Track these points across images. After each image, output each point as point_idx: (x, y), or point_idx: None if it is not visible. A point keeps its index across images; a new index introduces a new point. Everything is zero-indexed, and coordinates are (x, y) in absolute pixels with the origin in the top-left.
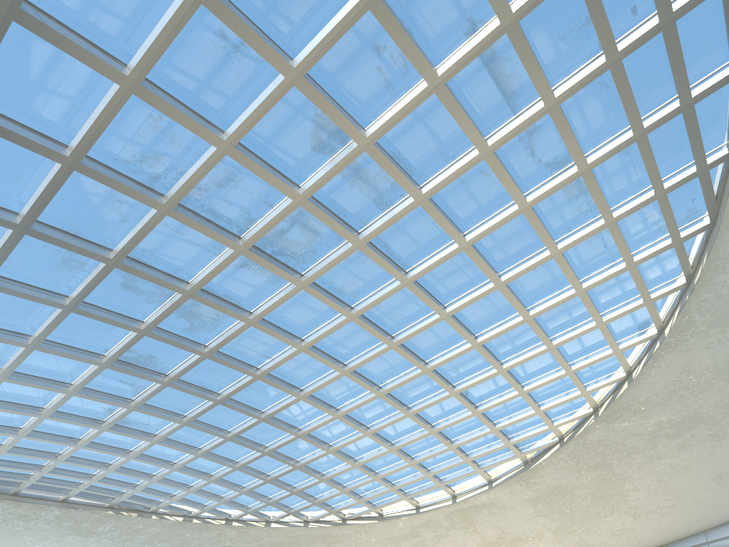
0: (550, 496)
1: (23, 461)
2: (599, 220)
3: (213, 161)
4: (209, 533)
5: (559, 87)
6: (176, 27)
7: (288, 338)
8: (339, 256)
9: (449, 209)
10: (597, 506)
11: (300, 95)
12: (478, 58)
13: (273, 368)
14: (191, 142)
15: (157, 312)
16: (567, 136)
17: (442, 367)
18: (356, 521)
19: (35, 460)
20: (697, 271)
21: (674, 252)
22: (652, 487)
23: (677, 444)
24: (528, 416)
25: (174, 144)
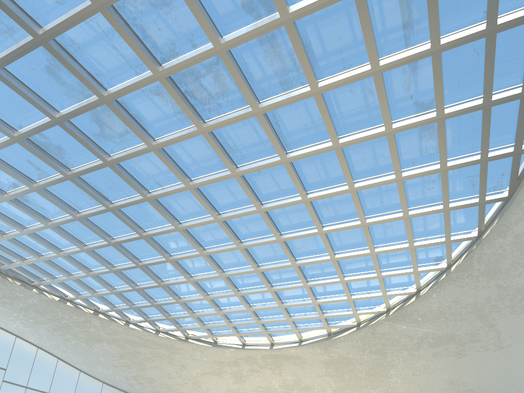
0: (339, 363)
1: None
2: (436, 165)
3: None
4: (78, 317)
5: (446, 37)
6: None
7: (180, 174)
8: (239, 116)
9: (334, 111)
10: (368, 380)
11: None
12: None
13: (161, 196)
14: None
15: (73, 107)
16: (437, 83)
17: (292, 241)
18: (196, 341)
19: None
20: (487, 229)
21: (476, 210)
22: (407, 377)
23: (433, 352)
24: (341, 300)
25: None
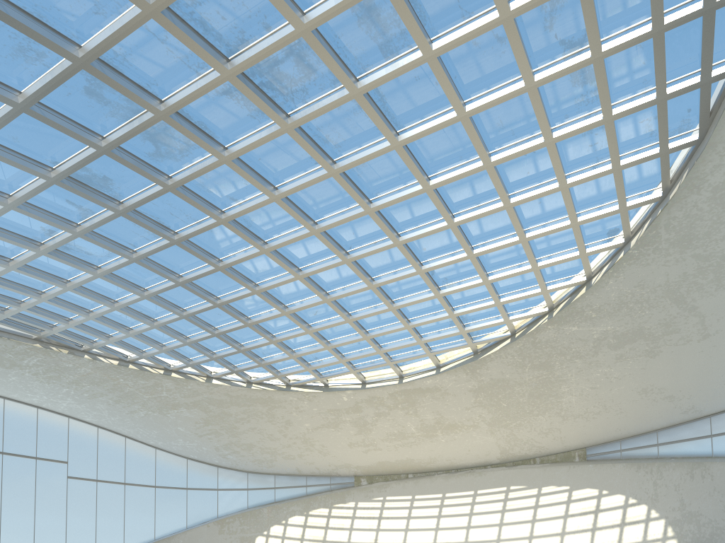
0: (492, 388)
1: None
2: (598, 114)
3: None
4: (145, 382)
5: None
6: None
7: (262, 184)
8: (333, 102)
9: (455, 72)
10: (532, 404)
11: None
12: None
13: (239, 215)
14: None
15: (122, 129)
16: (589, 17)
17: (413, 242)
18: (300, 388)
19: None
20: (674, 186)
21: (658, 162)
22: (585, 393)
23: (616, 355)
24: (487, 306)
25: None
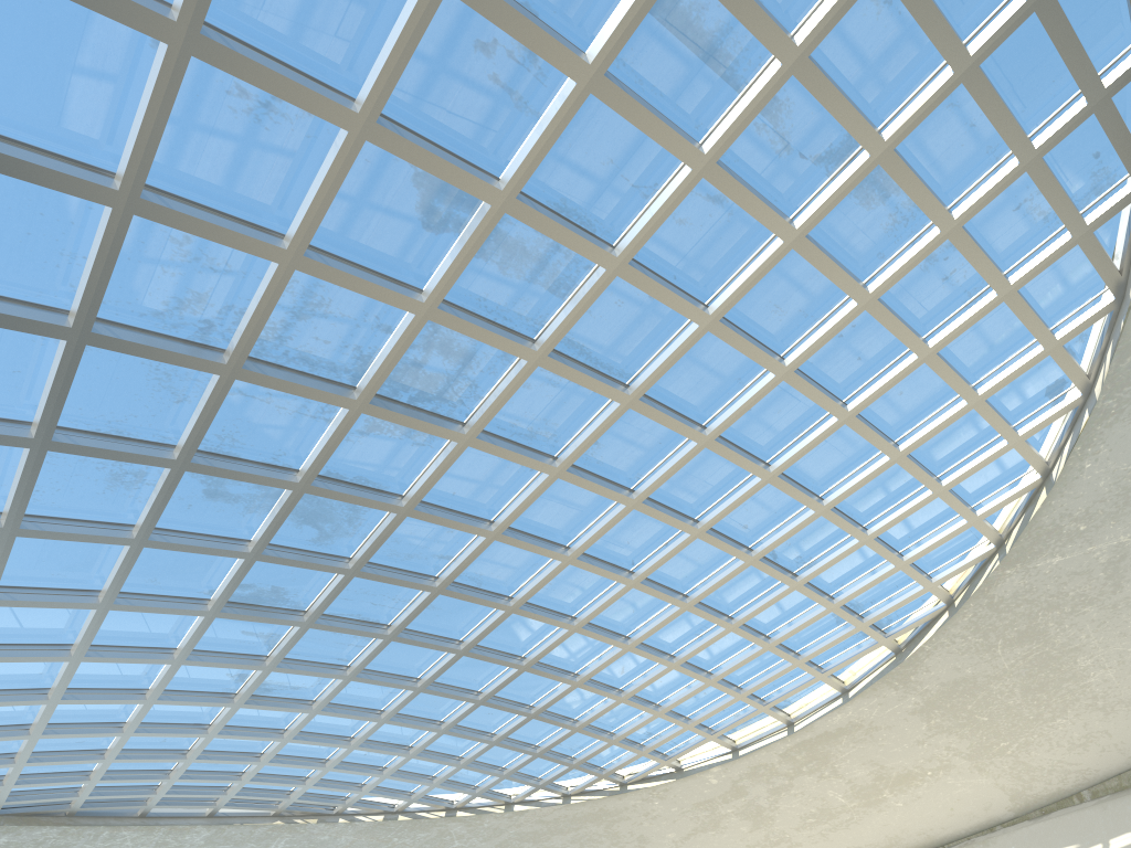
0: (950, 698)
1: (143, 768)
2: (933, 229)
3: (278, 284)
4: (426, 833)
5: (802, 27)
6: (166, 100)
7: (468, 524)
8: (511, 382)
9: (670, 271)
10: (1035, 704)
11: (384, 151)
12: (651, 18)
13: (457, 573)
14: (243, 263)
15: (265, 523)
16: (835, 105)
17: (724, 522)
18: (641, 783)
19: (158, 764)
20: (1130, 275)
21: (1083, 252)
22: (1128, 657)
23: None
24: (885, 575)
25: (218, 273)
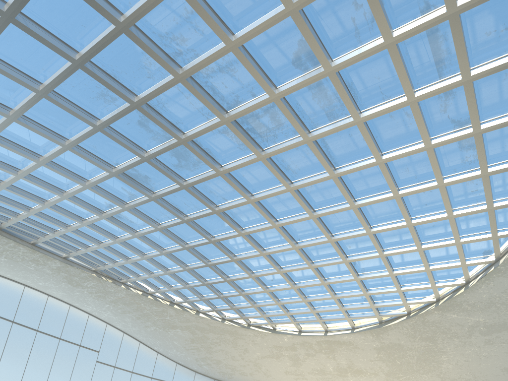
0: (390, 349)
1: (44, 224)
2: (478, 170)
3: (221, 53)
4: (157, 308)
5: (476, 69)
6: None
7: (243, 191)
8: (292, 144)
9: (376, 133)
10: (419, 365)
11: (293, 23)
12: (424, 32)
13: (227, 209)
14: (209, 35)
15: (158, 148)
16: (471, 105)
17: (342, 241)
18: (257, 328)
19: (52, 225)
20: None
21: None
22: (459, 363)
23: (485, 340)
24: (391, 291)
25: (197, 33)
